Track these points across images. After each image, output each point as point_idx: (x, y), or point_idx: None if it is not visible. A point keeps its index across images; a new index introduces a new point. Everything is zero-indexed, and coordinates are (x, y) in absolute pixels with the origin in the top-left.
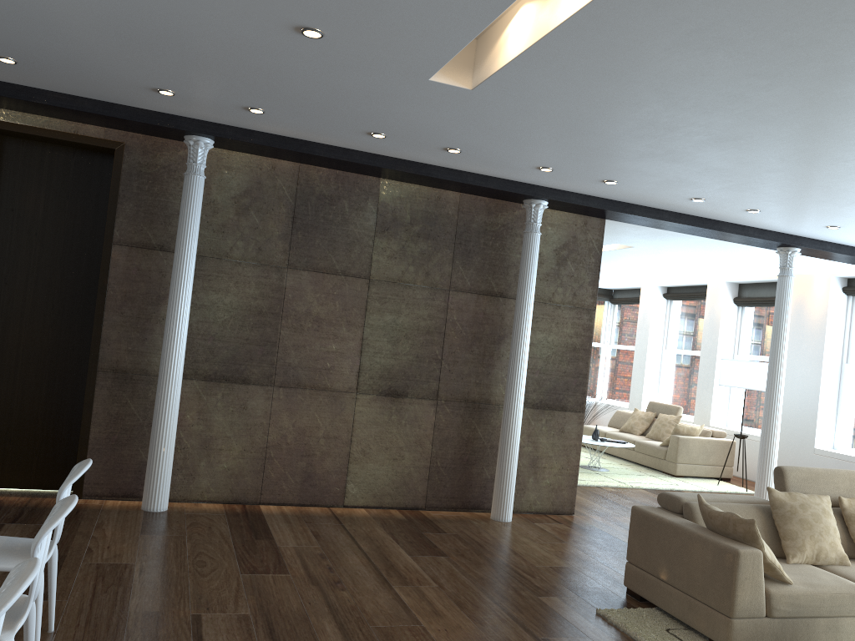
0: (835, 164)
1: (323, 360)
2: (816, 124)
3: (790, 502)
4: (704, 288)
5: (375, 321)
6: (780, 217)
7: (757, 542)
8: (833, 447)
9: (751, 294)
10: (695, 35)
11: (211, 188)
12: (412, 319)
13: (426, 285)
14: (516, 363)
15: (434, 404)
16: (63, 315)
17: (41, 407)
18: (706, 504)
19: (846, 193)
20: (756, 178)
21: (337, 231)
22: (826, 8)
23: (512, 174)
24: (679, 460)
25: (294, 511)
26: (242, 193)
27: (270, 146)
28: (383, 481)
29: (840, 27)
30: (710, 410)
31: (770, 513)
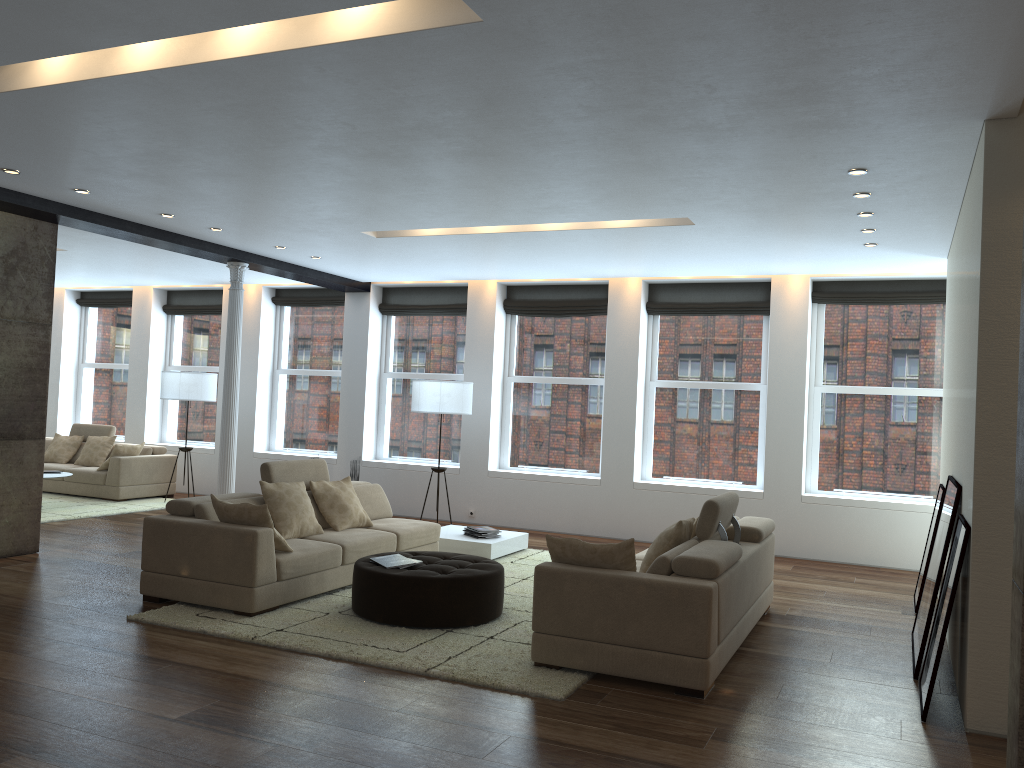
0: (301, 203)
1: None
2: (298, 176)
3: (279, 491)
4: (127, 294)
5: None
6: (238, 236)
7: (269, 522)
8: (269, 449)
9: (182, 302)
10: (234, 107)
11: None
12: None
13: None
14: None
15: None
16: None
17: None
18: (221, 501)
19: (301, 223)
20: (232, 205)
21: None
22: (333, 114)
23: None
24: (122, 483)
25: None
26: None
27: None
28: None
29: (338, 125)
30: (145, 426)
31: (263, 503)
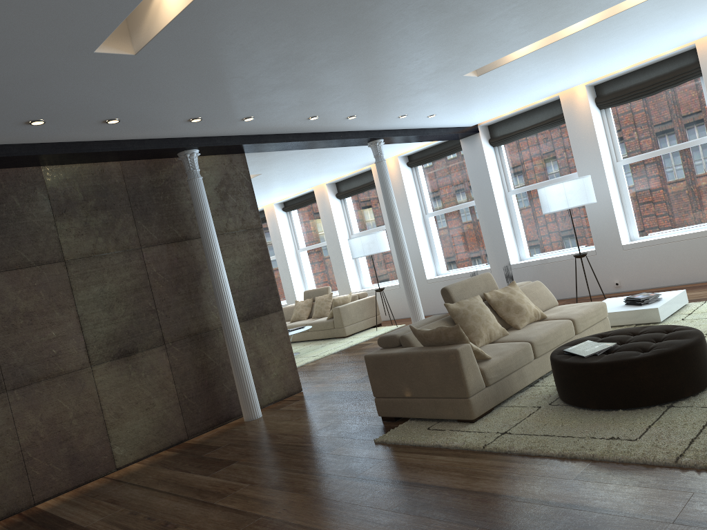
0: (410, 63)
1: (48, 348)
2: (401, 33)
3: (461, 308)
4: (311, 194)
5: (84, 297)
6: (369, 117)
7: (464, 338)
8: (437, 274)
9: (347, 187)
10: None
11: None
12: (117, 283)
13: (119, 250)
14: (221, 289)
15: (164, 348)
16: None
17: None
18: (419, 329)
19: (414, 86)
20: (356, 88)
21: (16, 226)
22: None
23: (165, 132)
24: (345, 324)
25: (74, 494)
26: None
27: None
28: (144, 431)
29: None
30: (348, 281)
31: (452, 321)
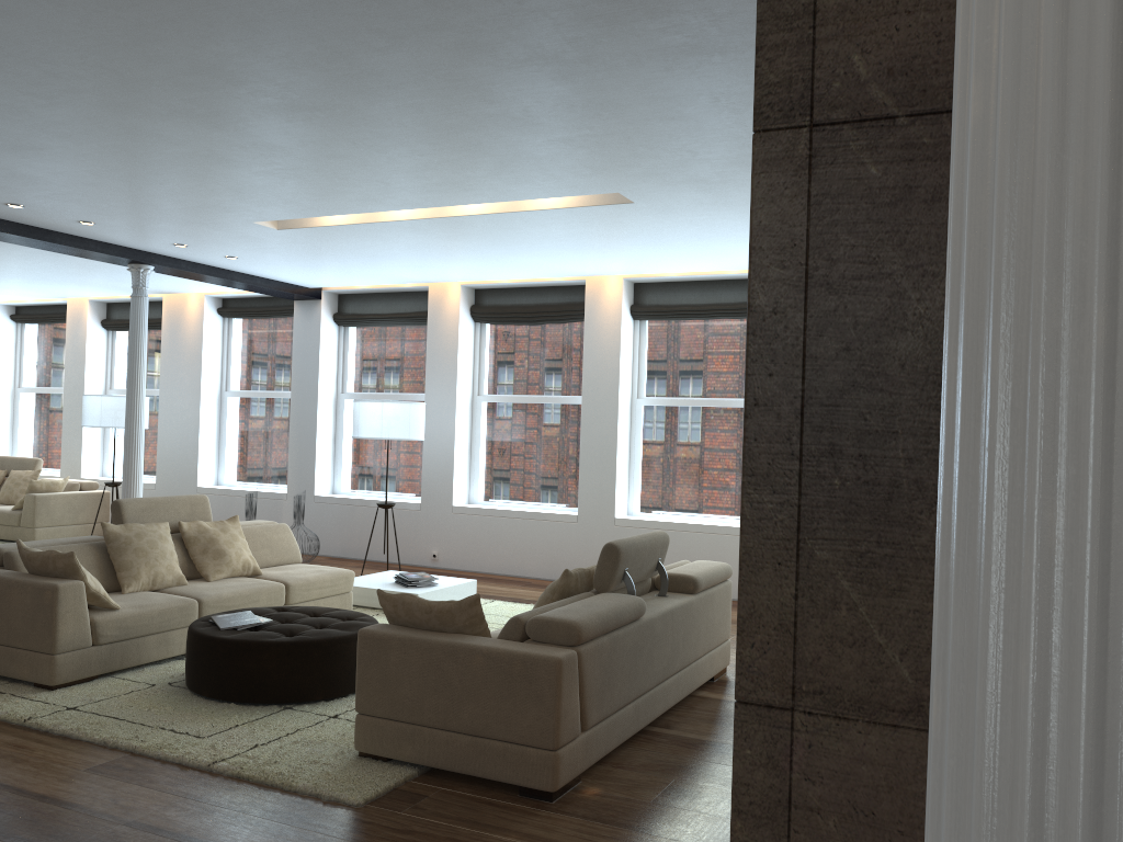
0: (152, 185)
1: None
2: (115, 147)
3: (126, 534)
4: (65, 308)
5: None
6: (121, 231)
7: (79, 573)
8: (218, 484)
9: (123, 315)
10: None
11: None
12: None
13: None
14: None
15: None
16: None
17: None
18: (27, 548)
19: (176, 213)
20: (75, 189)
21: None
22: (76, 53)
23: None
24: (38, 523)
25: None
26: None
27: None
28: None
29: (97, 70)
30: (81, 459)
31: (106, 549)
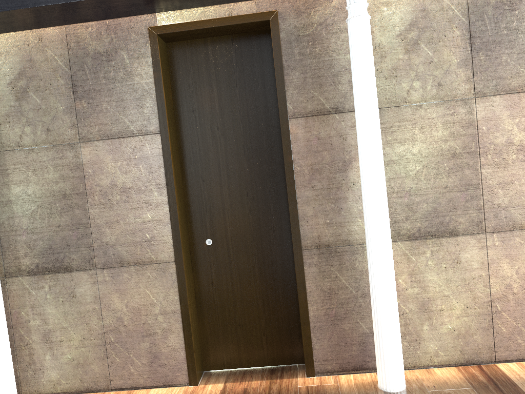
0: None
1: None
2: None
3: None
4: None
5: None
6: None
7: None
8: None
9: None
10: None
11: (373, 31)
12: None
13: None
14: None
15: None
16: (258, 200)
17: (258, 290)
18: None
19: None
20: None
21: None
22: None
23: None
24: None
25: None
26: (407, 27)
27: None
28: None
29: None
30: None
31: None
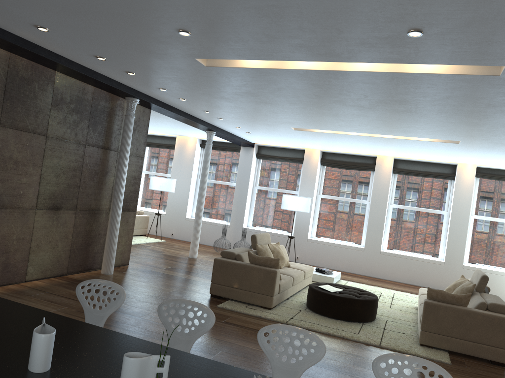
0: (284, 115)
1: (18, 189)
2: (303, 107)
3: (263, 249)
4: None
5: (48, 163)
6: (226, 122)
7: (278, 266)
8: (191, 216)
9: (151, 140)
10: (323, 84)
11: None
12: (67, 162)
13: (75, 141)
14: (121, 188)
15: (75, 212)
16: None
17: None
18: (254, 254)
19: (267, 121)
20: (247, 112)
21: (31, 103)
22: (366, 92)
23: (137, 86)
24: None
25: (4, 290)
26: None
27: (15, 44)
28: (47, 262)
29: (360, 95)
30: None
31: (256, 254)
